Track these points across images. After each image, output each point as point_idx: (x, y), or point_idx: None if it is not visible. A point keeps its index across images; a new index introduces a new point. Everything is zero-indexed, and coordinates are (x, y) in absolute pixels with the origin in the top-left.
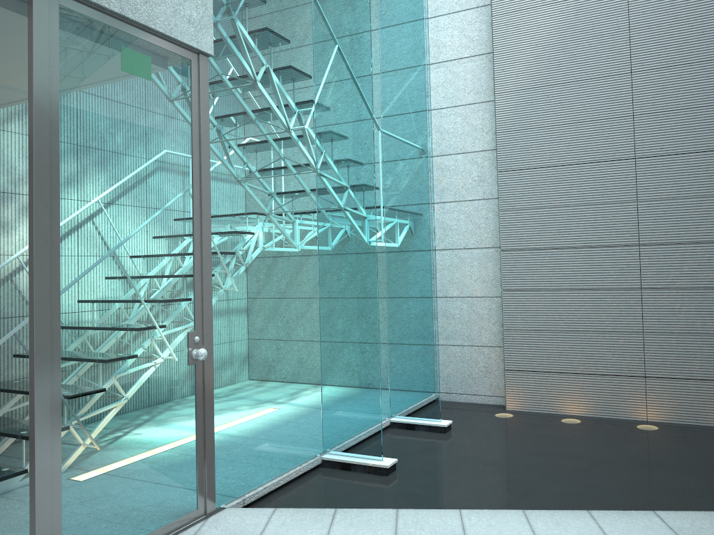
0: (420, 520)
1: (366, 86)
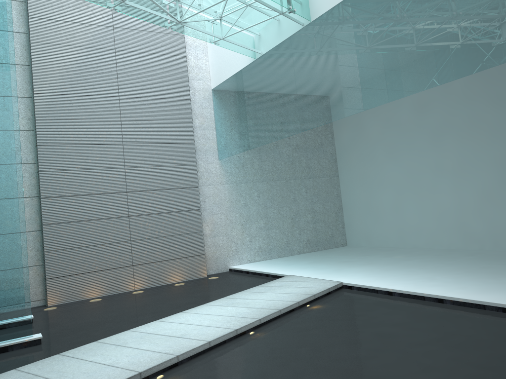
0: (117, 338)
1: (11, 72)
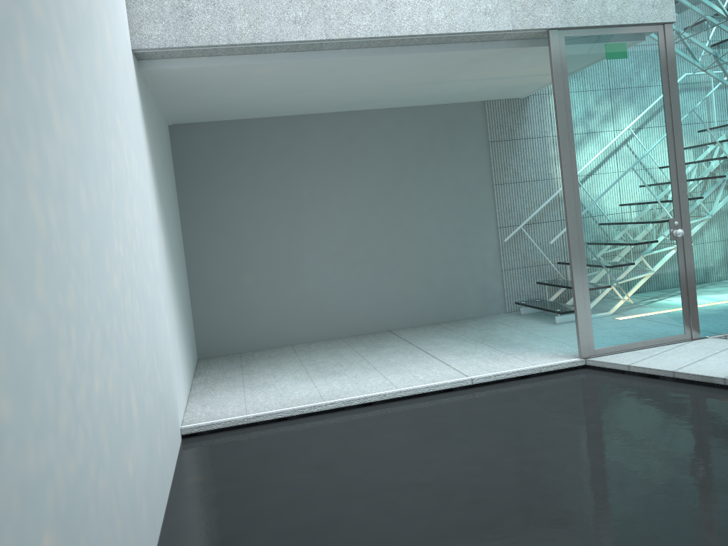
0: None
1: None
